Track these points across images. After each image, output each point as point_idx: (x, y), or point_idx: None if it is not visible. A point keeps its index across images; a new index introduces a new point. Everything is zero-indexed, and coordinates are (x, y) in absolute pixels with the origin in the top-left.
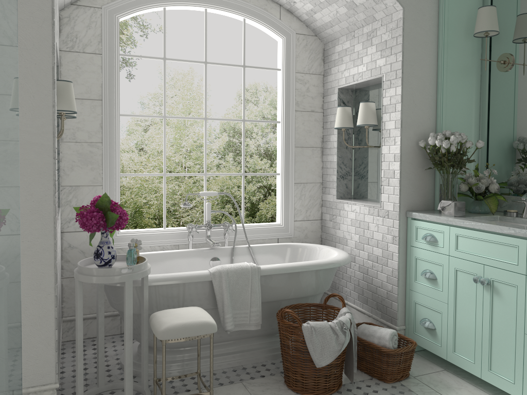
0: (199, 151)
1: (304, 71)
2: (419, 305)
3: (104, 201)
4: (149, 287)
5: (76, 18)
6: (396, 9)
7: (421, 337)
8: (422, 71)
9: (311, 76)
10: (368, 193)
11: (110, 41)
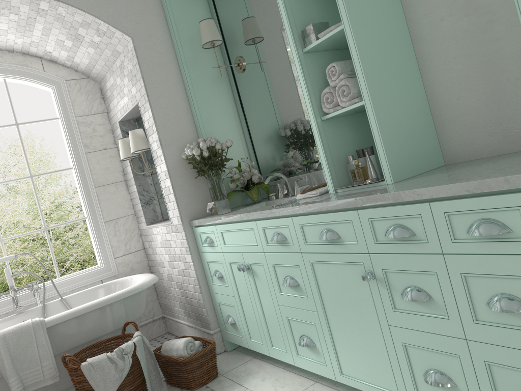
0: (60, 210)
1: (85, 113)
2: (221, 305)
3: None
4: None
5: None
6: (127, 39)
7: (230, 334)
8: (169, 90)
9: (94, 116)
10: None
11: None
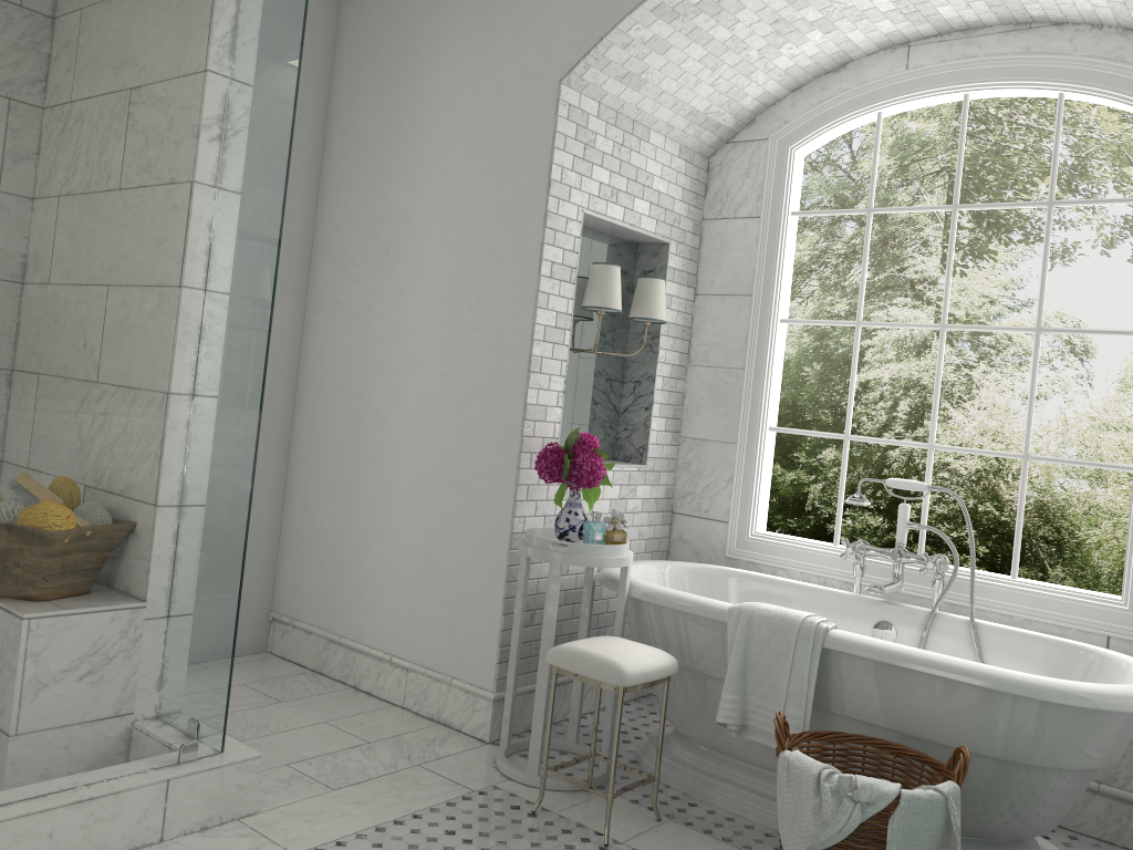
0: None
1: None
2: None
3: (572, 440)
4: (644, 603)
5: (731, 163)
6: None
7: None
8: None
9: None
10: None
11: (775, 193)
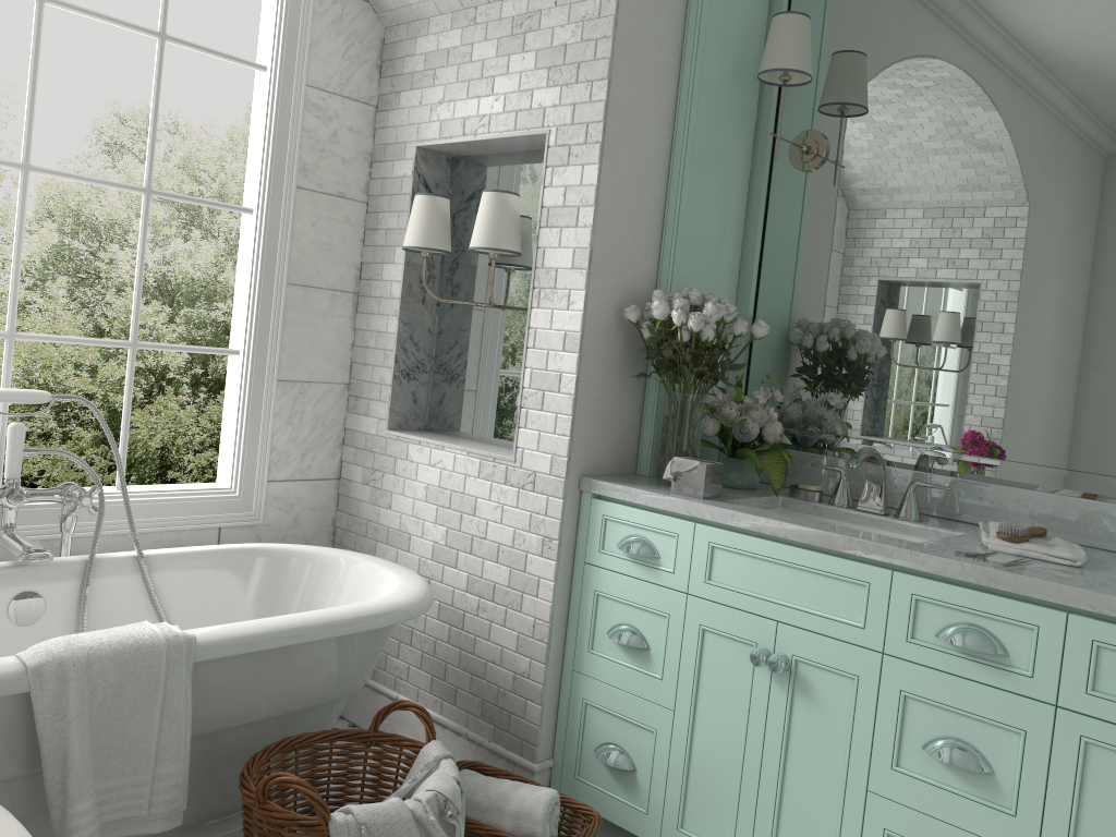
0: None
1: (329, 86)
2: (595, 711)
3: None
4: None
5: None
6: None
7: (595, 789)
8: (644, 138)
9: (345, 103)
10: (473, 420)
11: None
